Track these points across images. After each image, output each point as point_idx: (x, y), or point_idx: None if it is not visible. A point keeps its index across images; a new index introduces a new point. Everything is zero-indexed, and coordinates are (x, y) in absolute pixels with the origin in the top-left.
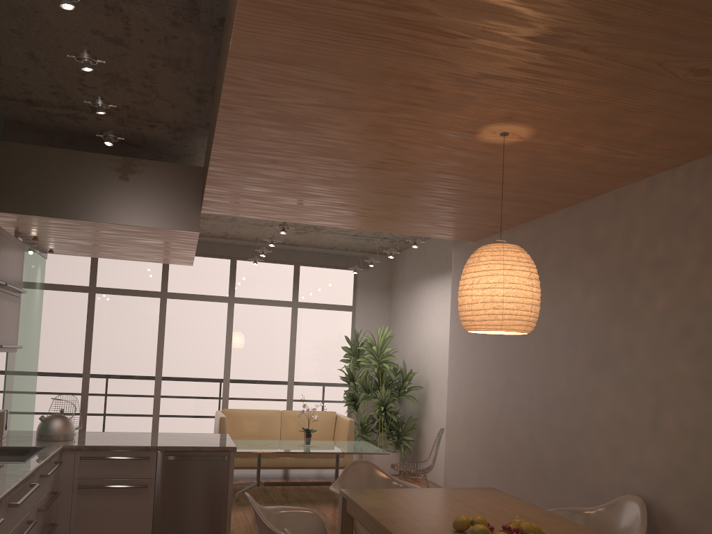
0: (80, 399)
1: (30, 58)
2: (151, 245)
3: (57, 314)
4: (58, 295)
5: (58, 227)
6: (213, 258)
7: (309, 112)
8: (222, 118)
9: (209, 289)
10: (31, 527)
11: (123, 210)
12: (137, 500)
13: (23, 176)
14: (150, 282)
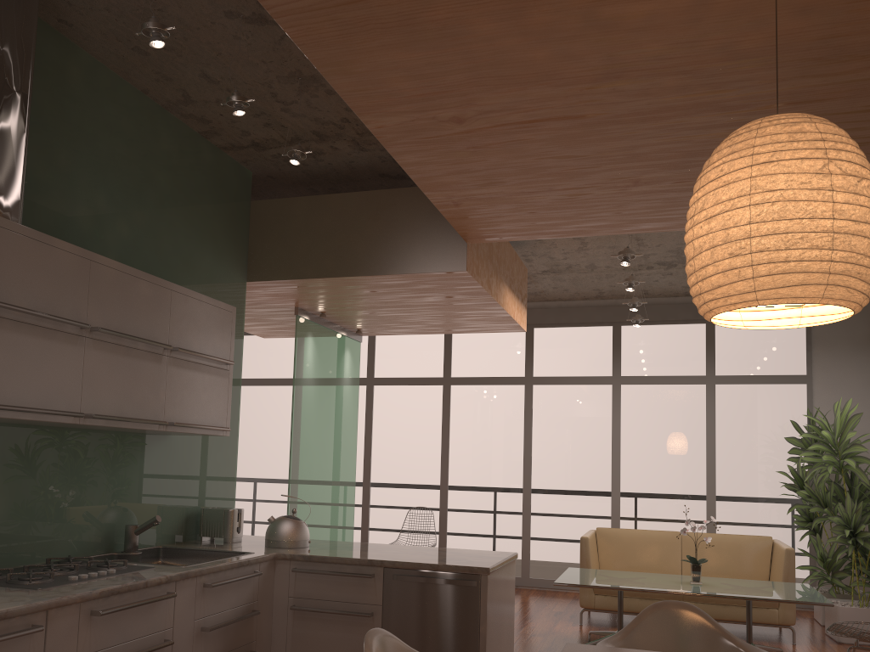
0: (438, 513)
1: (209, 82)
2: (443, 305)
3: (411, 413)
4: (411, 391)
5: (322, 292)
6: (588, 327)
7: None
8: (313, 55)
9: (586, 368)
10: (155, 647)
11: (374, 257)
12: (360, 634)
13: (271, 237)
14: (511, 366)
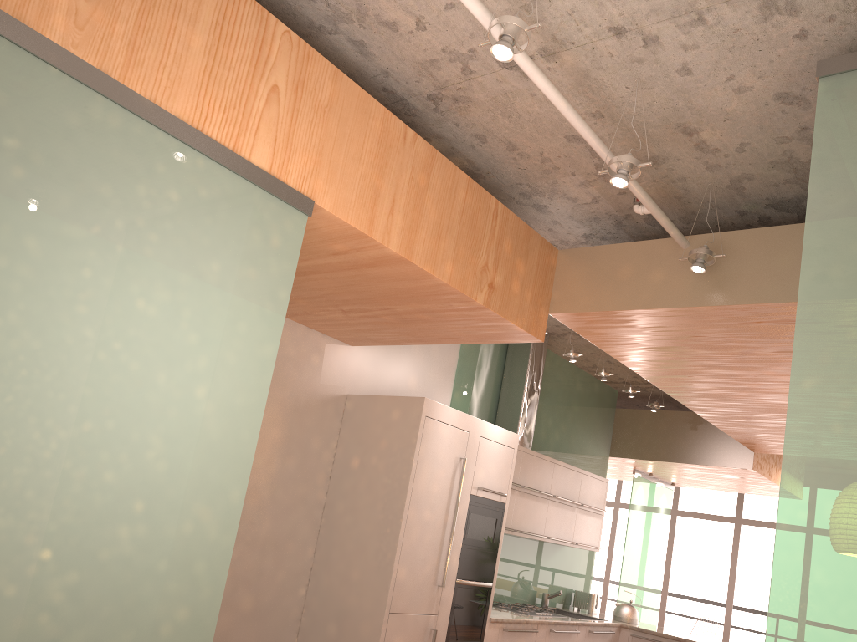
0: (722, 625)
1: (609, 363)
2: (736, 480)
3: (705, 541)
4: (707, 524)
5: (654, 465)
6: None
7: (720, 392)
8: (677, 398)
9: None
10: None
11: (691, 452)
12: None
13: (626, 431)
14: None
